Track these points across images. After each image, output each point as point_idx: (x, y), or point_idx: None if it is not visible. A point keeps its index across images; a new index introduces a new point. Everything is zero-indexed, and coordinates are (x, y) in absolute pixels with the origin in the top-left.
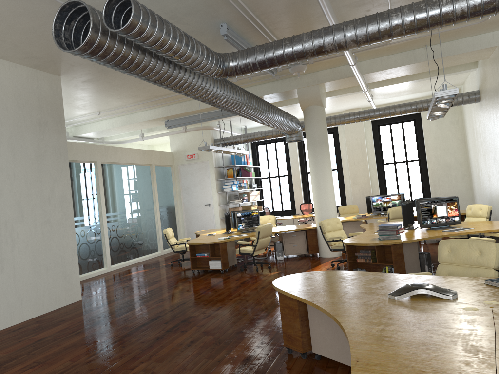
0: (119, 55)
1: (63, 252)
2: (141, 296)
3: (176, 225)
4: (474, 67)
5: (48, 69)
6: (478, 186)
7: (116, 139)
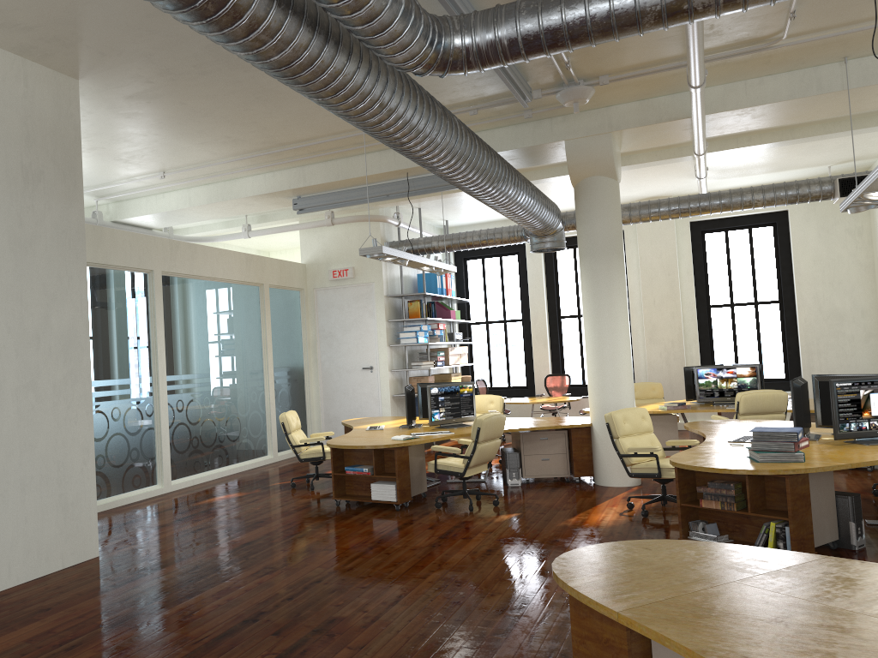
0: None
1: (63, 455)
2: (226, 555)
3: (305, 406)
4: None
5: (51, 61)
6: None
7: (197, 233)
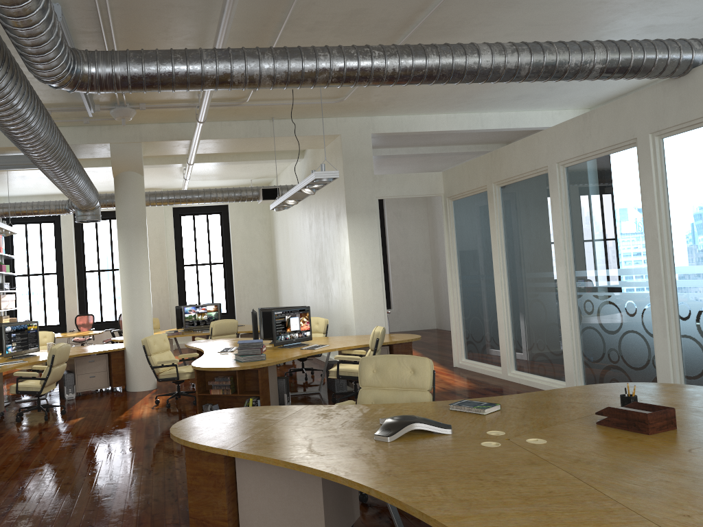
0: None
1: None
2: None
3: None
4: (300, 157)
5: None
6: (288, 298)
7: None
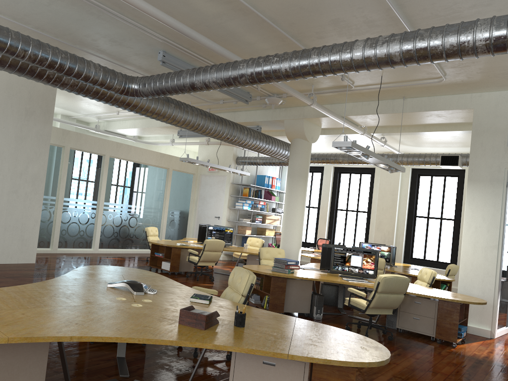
0: (17, 67)
1: (25, 220)
2: None
3: (186, 230)
4: None
5: None
6: None
7: (153, 140)
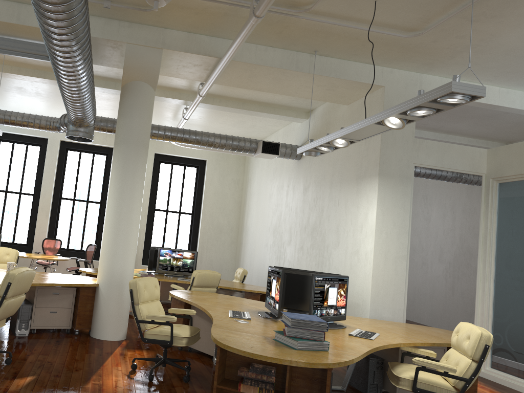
0: None
1: None
2: None
3: None
4: (305, 117)
5: None
6: (254, 258)
7: None
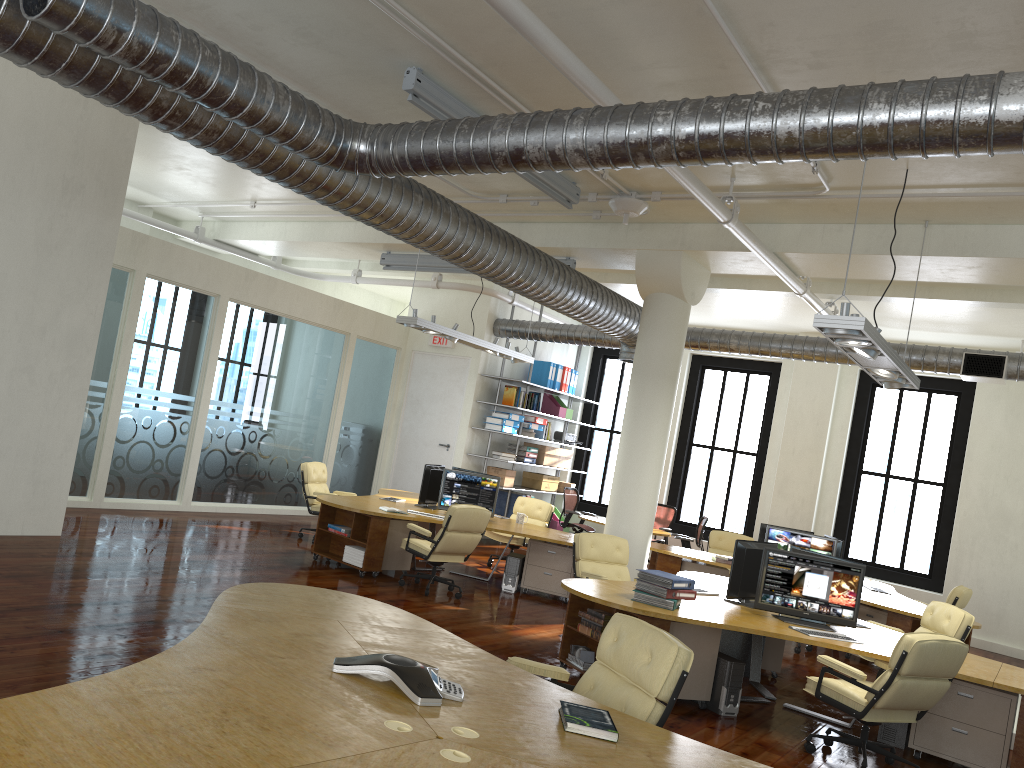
0: (86, 72)
1: (45, 437)
2: (160, 563)
3: (374, 469)
4: None
5: None
6: None
7: (313, 268)
